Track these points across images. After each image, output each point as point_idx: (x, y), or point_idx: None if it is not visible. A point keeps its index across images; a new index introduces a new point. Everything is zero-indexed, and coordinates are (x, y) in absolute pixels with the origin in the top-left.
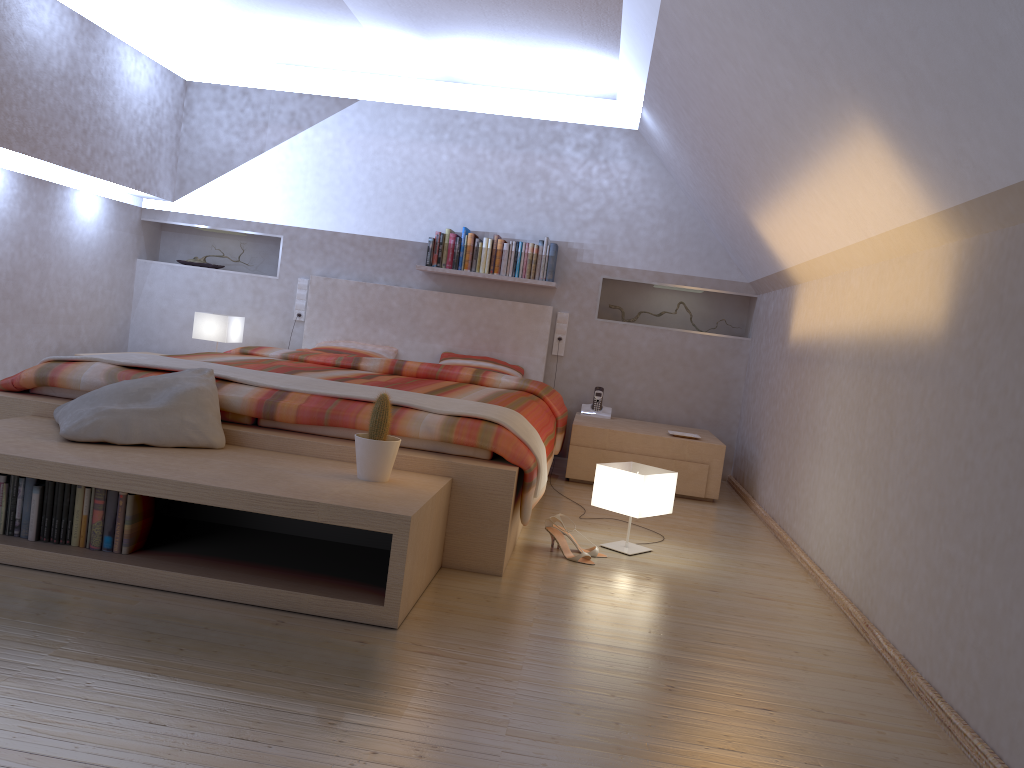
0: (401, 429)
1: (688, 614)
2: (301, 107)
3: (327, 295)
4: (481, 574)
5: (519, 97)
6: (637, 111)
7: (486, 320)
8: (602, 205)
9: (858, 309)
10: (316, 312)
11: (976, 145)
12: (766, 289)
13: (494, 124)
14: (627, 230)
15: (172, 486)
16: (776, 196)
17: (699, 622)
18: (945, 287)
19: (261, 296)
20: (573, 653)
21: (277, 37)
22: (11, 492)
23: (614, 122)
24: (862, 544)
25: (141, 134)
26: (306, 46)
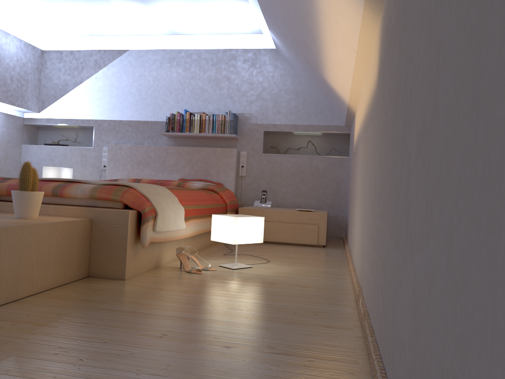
0: (67, 193)
1: (236, 295)
2: (100, 57)
3: (117, 153)
4: (112, 279)
5: (211, 38)
6: (269, 35)
7: (201, 159)
8: (260, 91)
9: (363, 104)
10: (112, 163)
11: None
12: (350, 125)
13: (199, 54)
14: (274, 103)
15: None
16: (322, 52)
17: (239, 299)
18: (378, 53)
19: (85, 158)
20: (114, 317)
21: (76, 17)
22: None
23: (263, 46)
24: (362, 244)
25: (13, 76)
26: (93, 21)
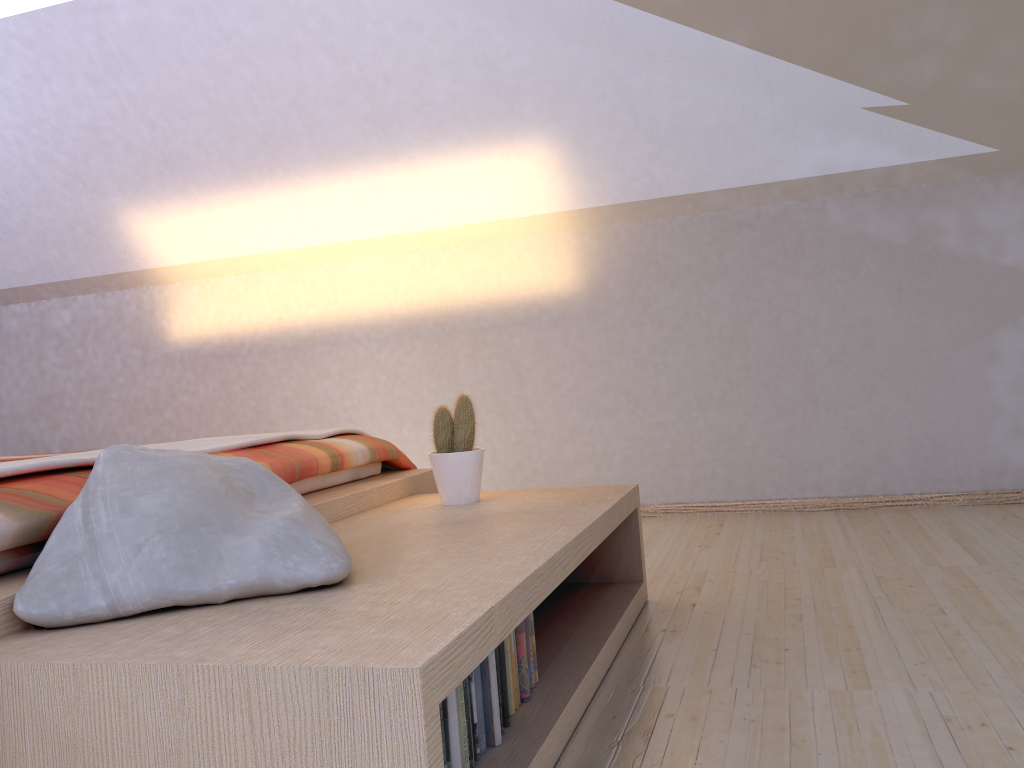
0: (348, 460)
1: None
2: None
3: None
4: None
5: None
6: None
7: None
8: None
9: (385, 292)
10: None
11: (668, 170)
12: (32, 298)
13: None
14: None
15: (588, 535)
16: (251, 190)
17: None
18: (567, 261)
19: None
20: (655, 562)
21: None
22: (467, 677)
23: None
24: (501, 464)
25: None
26: None
